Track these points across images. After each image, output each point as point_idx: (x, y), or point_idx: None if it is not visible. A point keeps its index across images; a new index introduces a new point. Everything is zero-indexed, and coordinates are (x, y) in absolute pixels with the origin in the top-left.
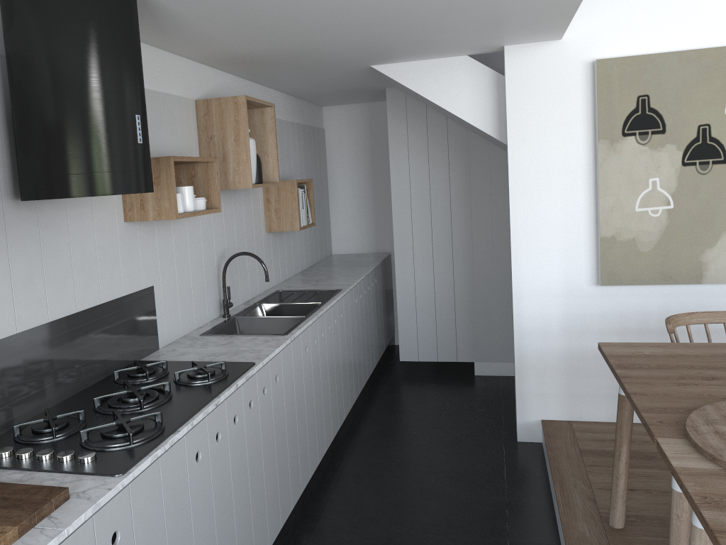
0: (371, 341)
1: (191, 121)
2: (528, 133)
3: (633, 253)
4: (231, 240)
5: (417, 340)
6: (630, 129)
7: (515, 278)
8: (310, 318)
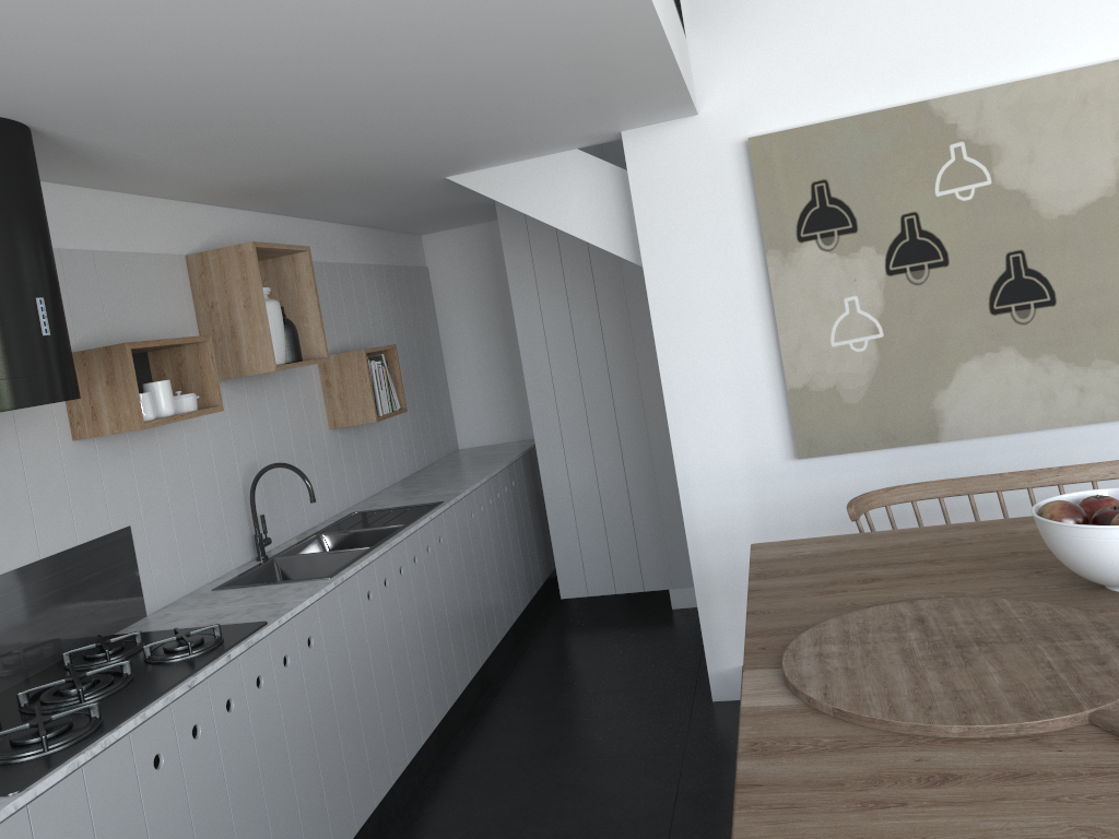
0: (511, 574)
1: (180, 286)
2: (670, 250)
3: (837, 408)
4: (266, 448)
5: (582, 565)
6: (808, 231)
7: (679, 460)
8: (377, 549)
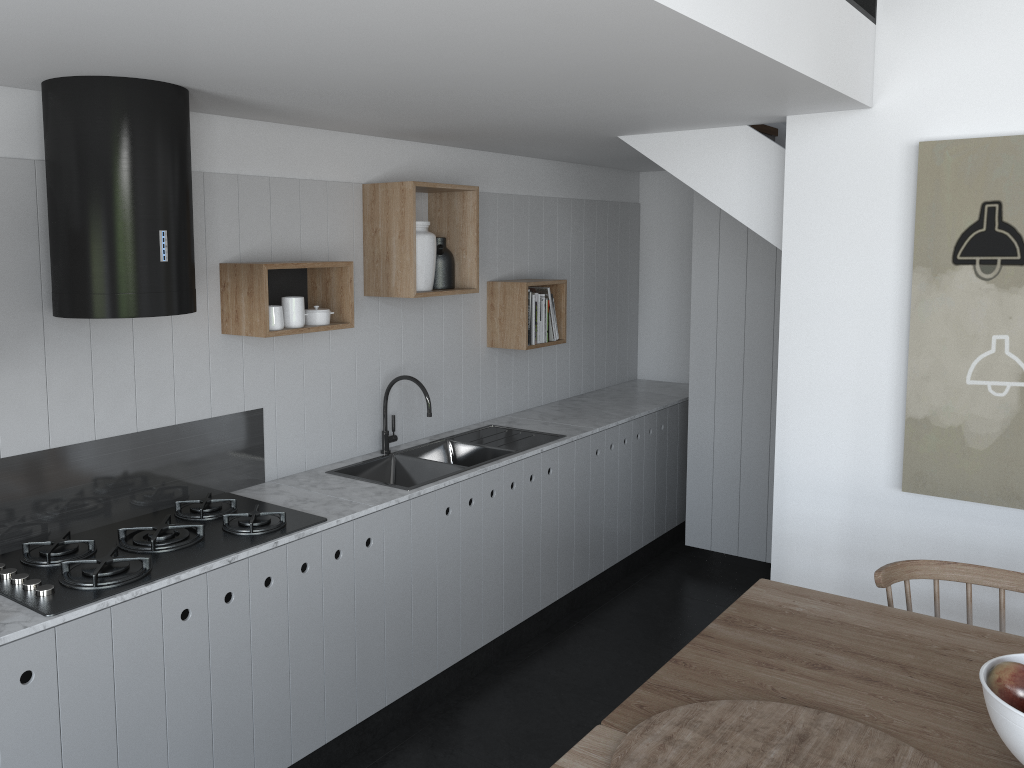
0: (637, 511)
1: (351, 211)
2: (813, 246)
3: (957, 449)
4: (414, 357)
5: (710, 520)
6: (966, 254)
7: (780, 459)
8: (469, 471)
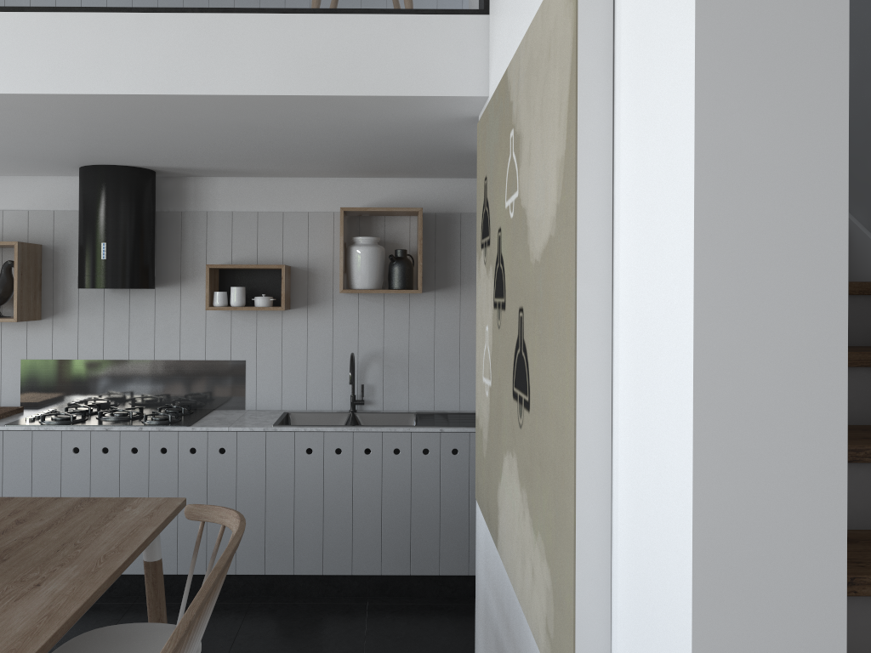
0: None
1: (332, 231)
2: None
3: (482, 455)
4: (397, 344)
5: None
6: (482, 237)
7: None
8: (341, 427)
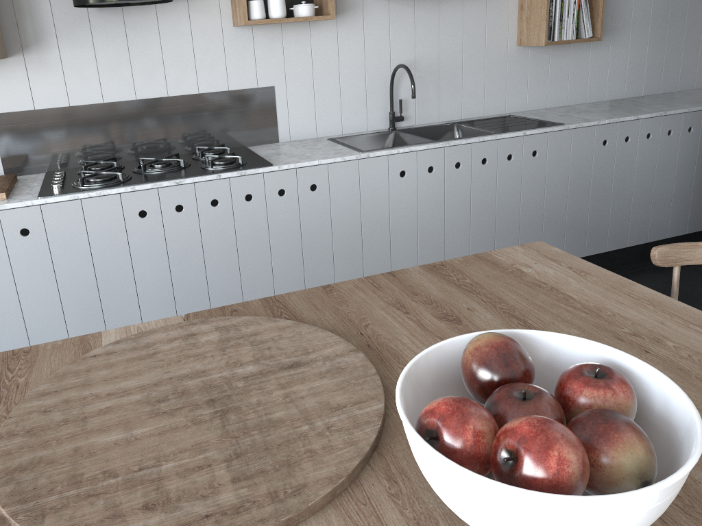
0: (661, 204)
1: None
2: None
3: None
4: (428, 52)
5: None
6: None
7: None
8: (431, 144)
